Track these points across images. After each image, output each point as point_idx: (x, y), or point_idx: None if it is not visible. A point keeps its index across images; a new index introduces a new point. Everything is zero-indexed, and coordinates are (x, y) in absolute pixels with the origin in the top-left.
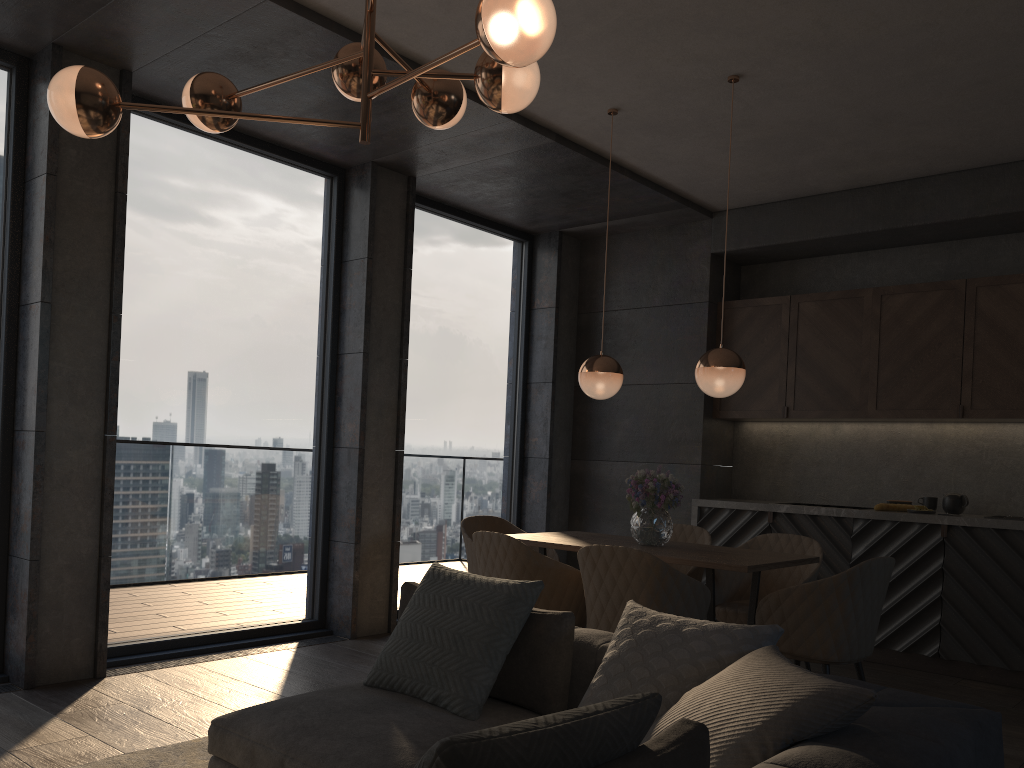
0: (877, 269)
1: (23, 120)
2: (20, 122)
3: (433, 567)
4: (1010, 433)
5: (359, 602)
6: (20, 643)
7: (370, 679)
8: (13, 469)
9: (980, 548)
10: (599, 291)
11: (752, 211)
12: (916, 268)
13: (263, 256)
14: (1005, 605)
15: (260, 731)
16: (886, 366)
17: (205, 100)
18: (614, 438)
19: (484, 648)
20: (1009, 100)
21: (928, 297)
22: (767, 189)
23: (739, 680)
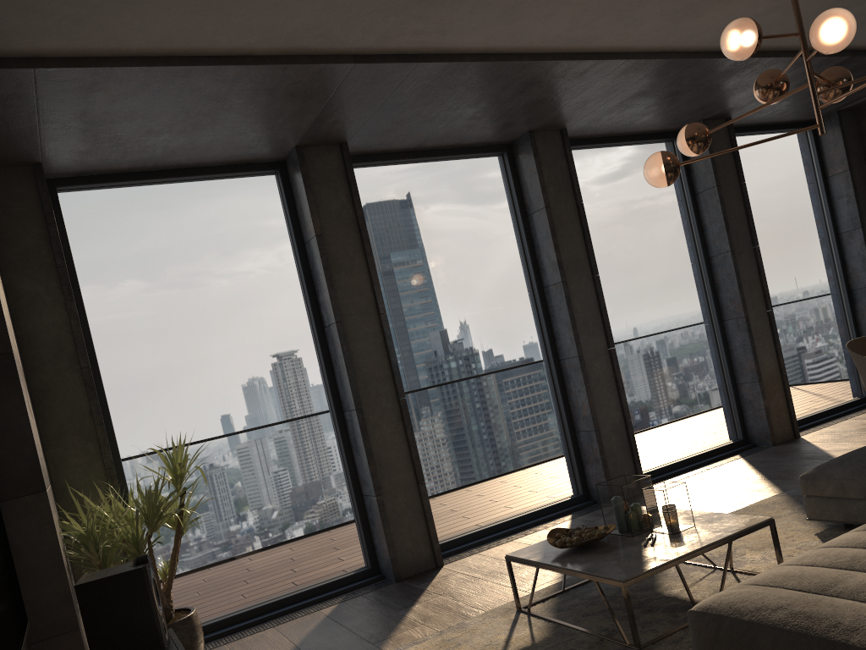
0: None
1: (517, 181)
2: (516, 183)
3: None
4: None
5: (770, 420)
6: (600, 479)
7: None
8: (565, 382)
9: None
10: None
11: None
12: None
13: (649, 209)
14: None
15: (840, 473)
16: None
17: (695, 140)
18: None
19: None
20: None
21: None
22: None
23: None
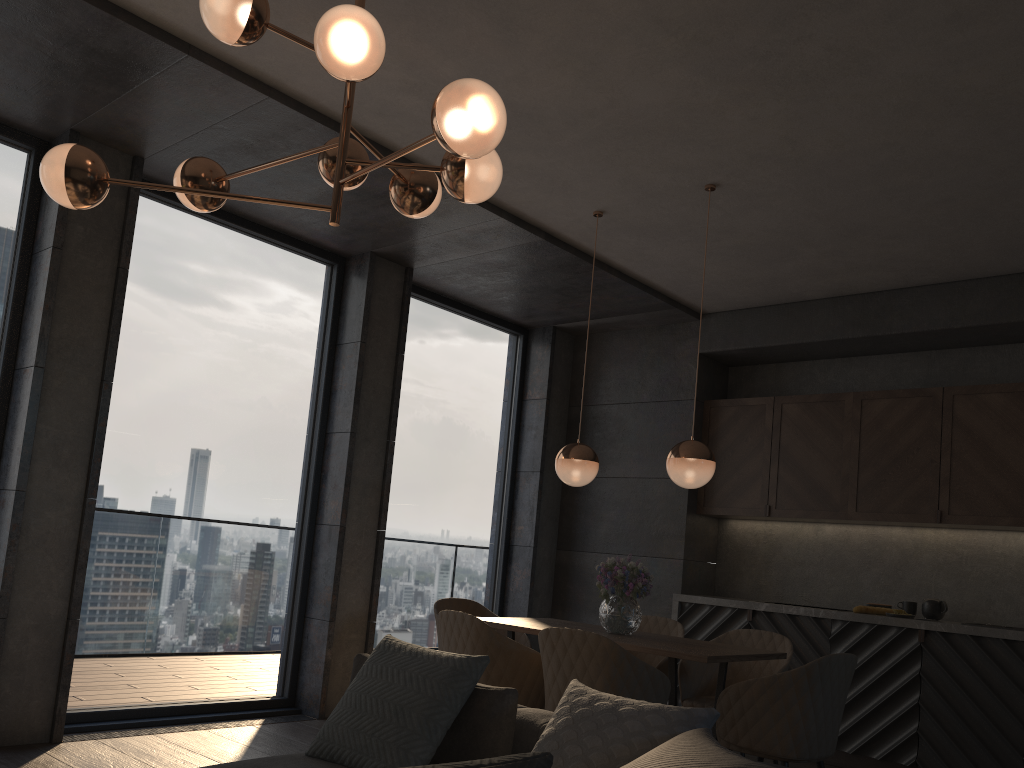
0: (859, 375)
1: (37, 197)
2: (34, 199)
3: (385, 639)
4: (989, 540)
5: (330, 681)
6: None
7: (311, 749)
8: None
9: (957, 655)
10: (590, 385)
11: (738, 314)
12: (897, 375)
13: (259, 335)
14: (982, 715)
15: None
16: (866, 469)
17: (194, 181)
18: (599, 530)
19: (424, 720)
20: (975, 218)
21: (907, 403)
22: (751, 294)
23: (662, 758)
